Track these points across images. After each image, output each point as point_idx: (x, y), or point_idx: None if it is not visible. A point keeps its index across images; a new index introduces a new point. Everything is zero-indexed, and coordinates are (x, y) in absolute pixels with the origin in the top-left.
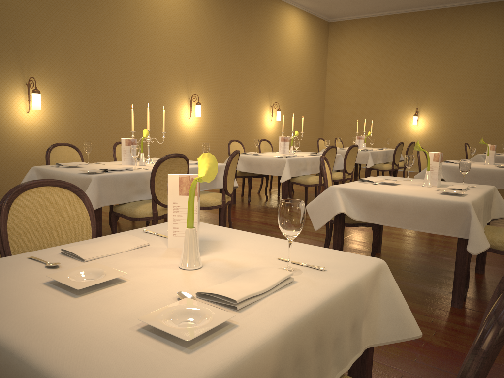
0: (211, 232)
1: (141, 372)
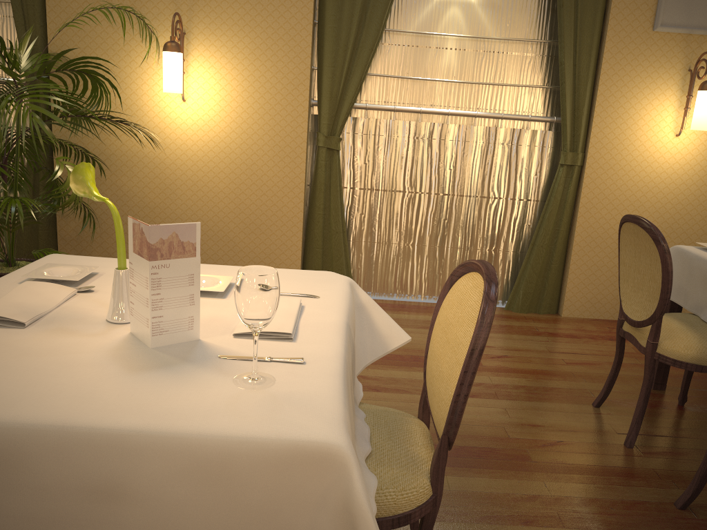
0: (183, 395)
1: (68, 261)
